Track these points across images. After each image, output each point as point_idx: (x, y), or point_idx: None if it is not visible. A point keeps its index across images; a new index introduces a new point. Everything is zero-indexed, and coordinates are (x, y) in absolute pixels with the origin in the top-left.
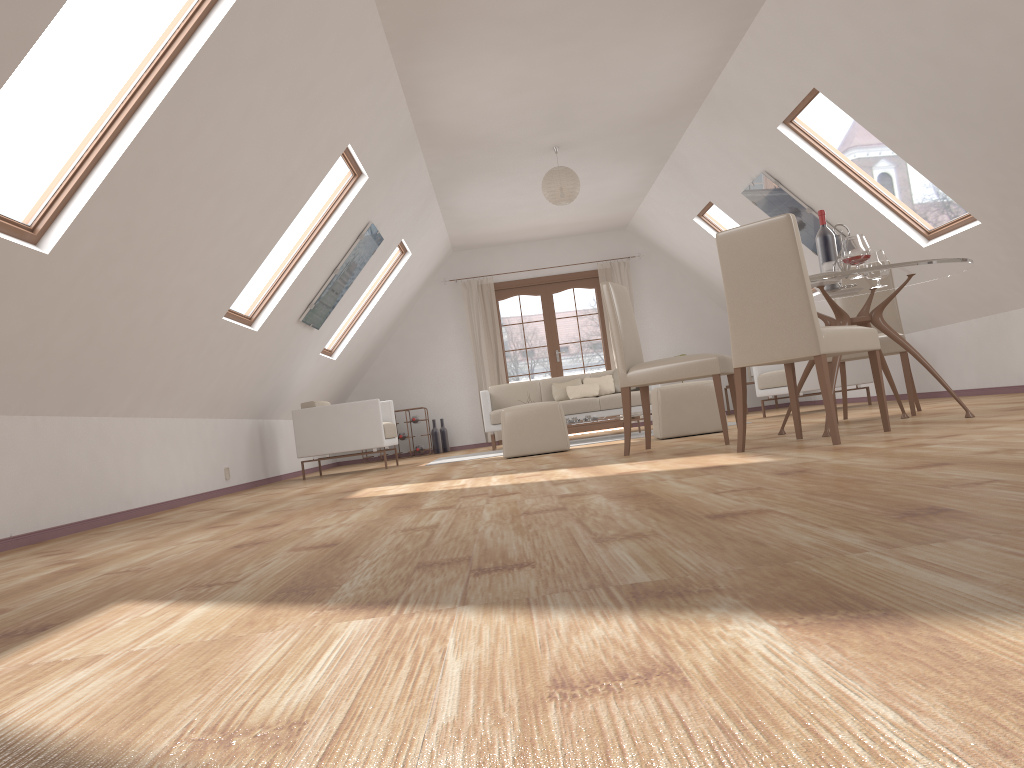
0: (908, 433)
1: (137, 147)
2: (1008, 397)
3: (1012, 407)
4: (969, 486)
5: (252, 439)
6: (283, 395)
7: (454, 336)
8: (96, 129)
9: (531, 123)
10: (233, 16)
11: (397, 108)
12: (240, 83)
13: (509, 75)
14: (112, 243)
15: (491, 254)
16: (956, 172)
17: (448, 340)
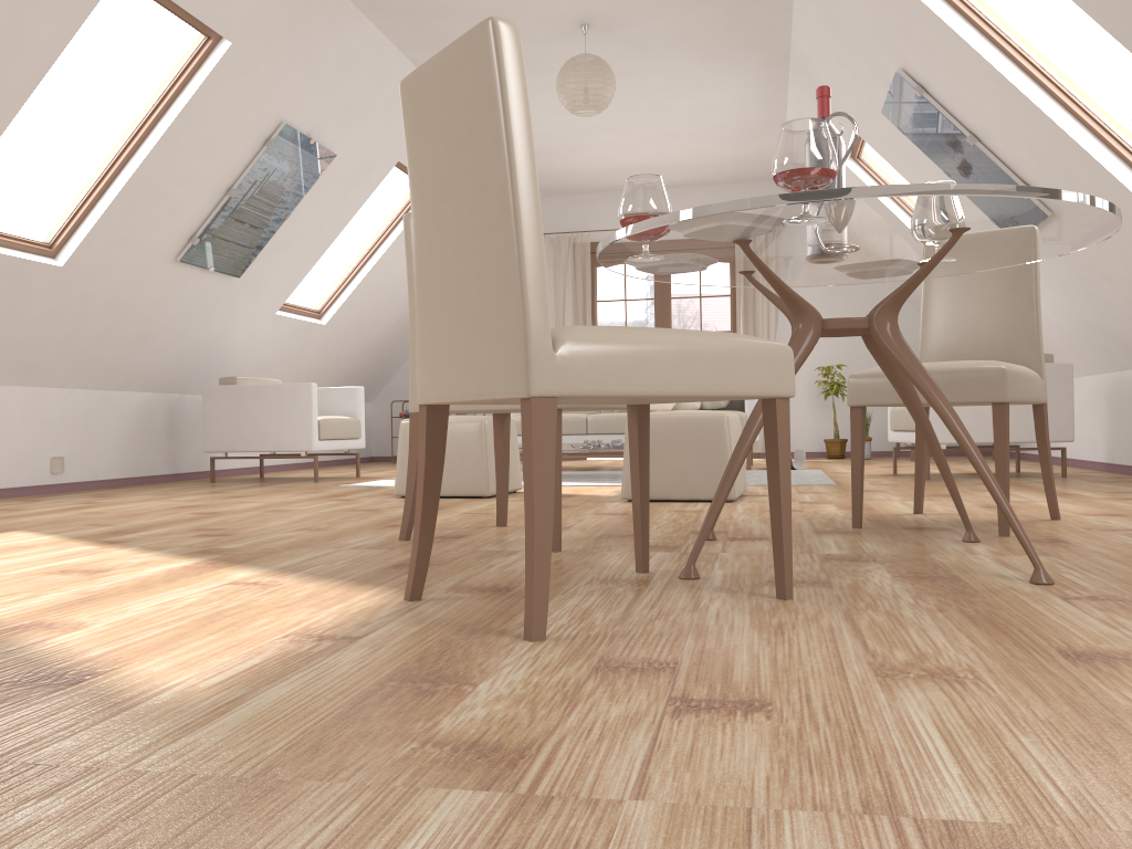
0: (762, 632)
1: None
2: None
3: None
4: None
5: (145, 420)
6: (215, 364)
7: None
8: None
9: None
10: None
11: None
12: None
13: None
14: None
15: (594, 203)
16: None
17: None
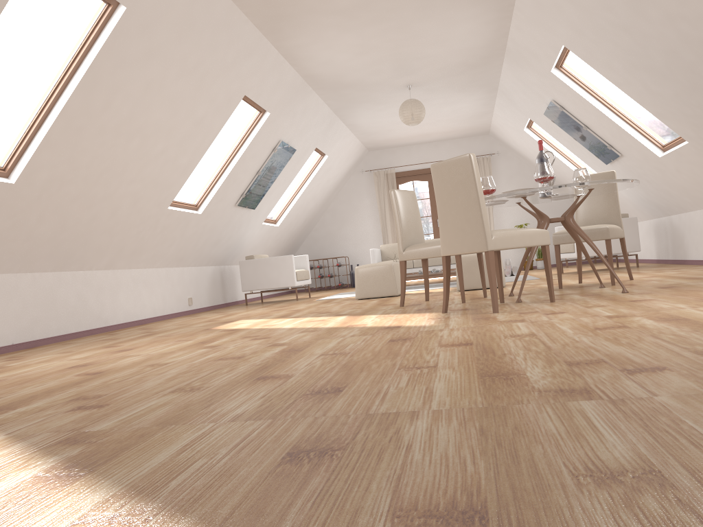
0: (552, 306)
1: (63, 117)
2: None
3: (674, 284)
4: (409, 370)
5: (214, 279)
6: (237, 250)
7: (368, 208)
8: (37, 108)
9: (383, 72)
10: (116, 34)
11: (282, 68)
12: (136, 71)
13: (352, 44)
14: (62, 173)
15: (394, 152)
16: (662, 106)
17: (364, 211)
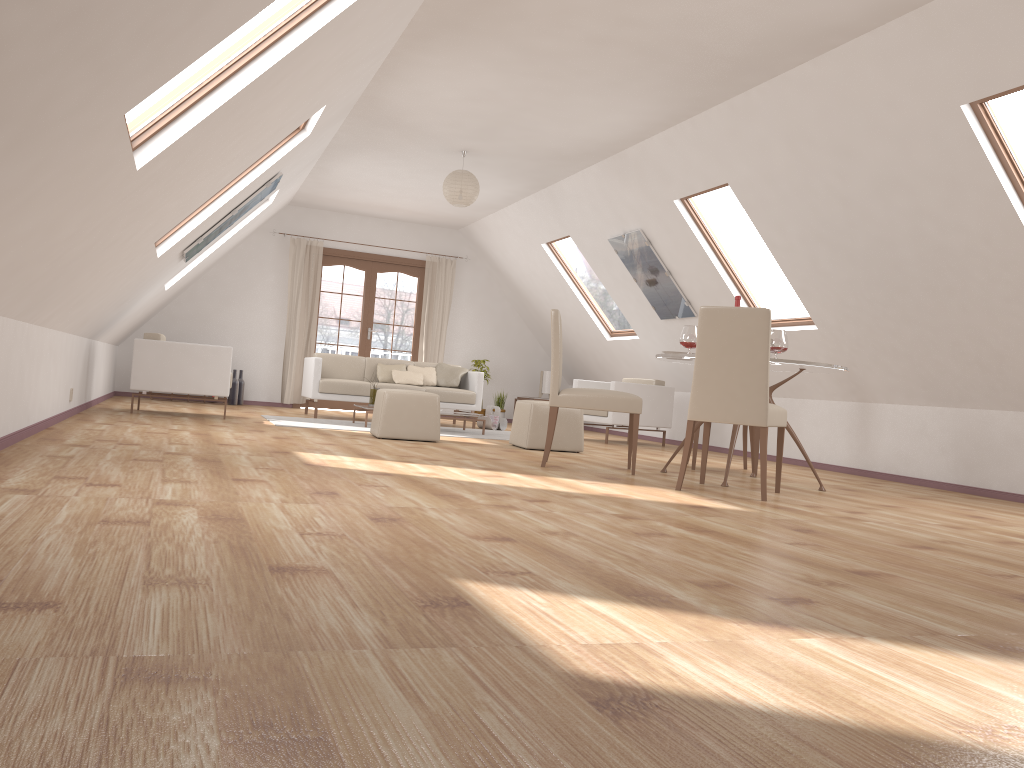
0: (806, 500)
1: (248, 87)
2: (800, 469)
3: (836, 485)
4: (1008, 578)
5: (85, 360)
6: (118, 318)
7: (270, 290)
8: (222, 60)
9: (463, 127)
10: None
11: (366, 80)
12: (329, 45)
13: (482, 86)
14: (169, 167)
15: (326, 218)
16: (817, 286)
17: (263, 292)
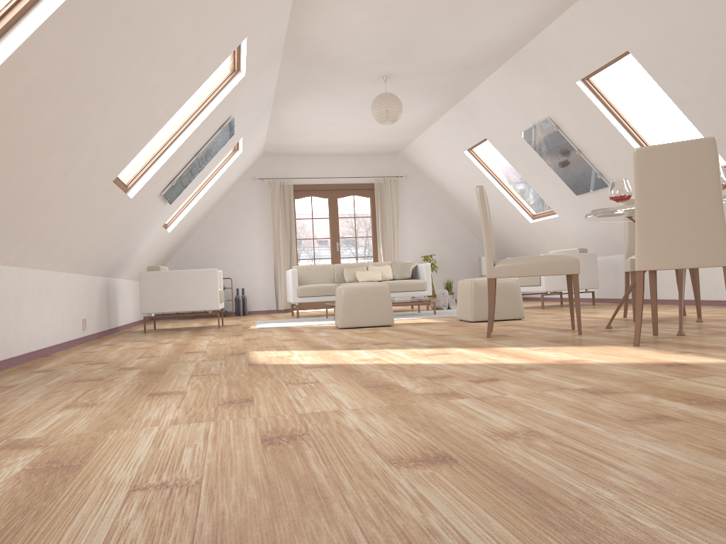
0: None
1: None
2: None
3: None
4: None
5: (102, 294)
6: (129, 258)
7: (257, 223)
8: None
9: (379, 51)
10: None
11: (283, 15)
12: None
13: (386, 2)
14: (53, 78)
15: (292, 162)
16: None
17: (252, 226)
